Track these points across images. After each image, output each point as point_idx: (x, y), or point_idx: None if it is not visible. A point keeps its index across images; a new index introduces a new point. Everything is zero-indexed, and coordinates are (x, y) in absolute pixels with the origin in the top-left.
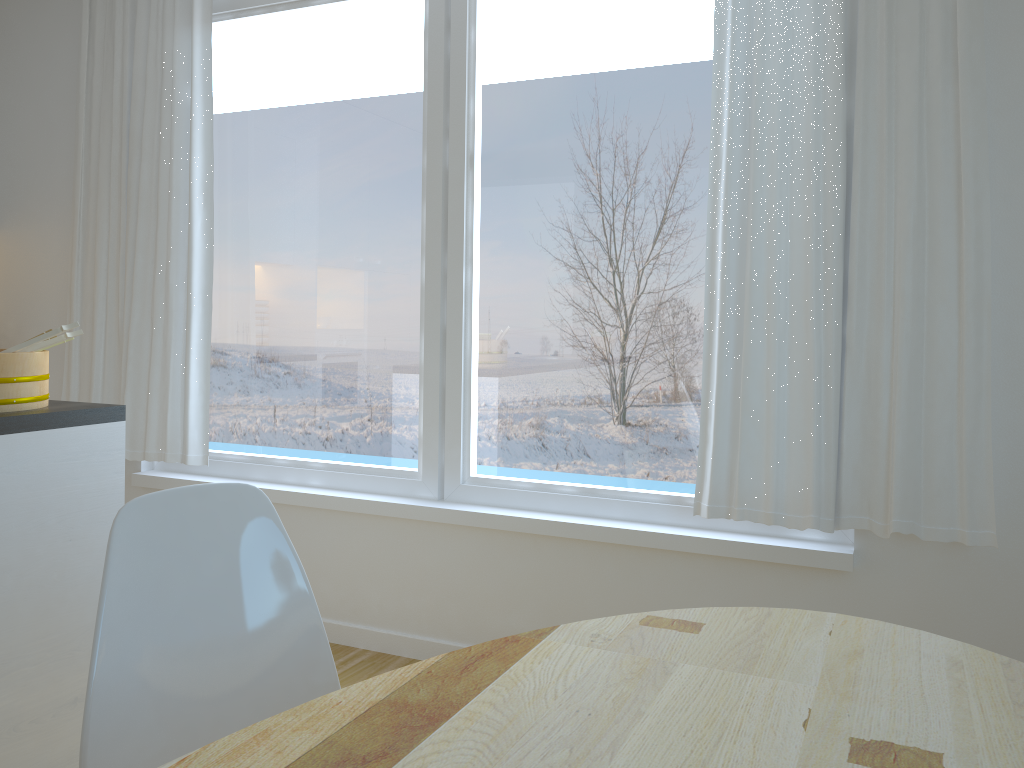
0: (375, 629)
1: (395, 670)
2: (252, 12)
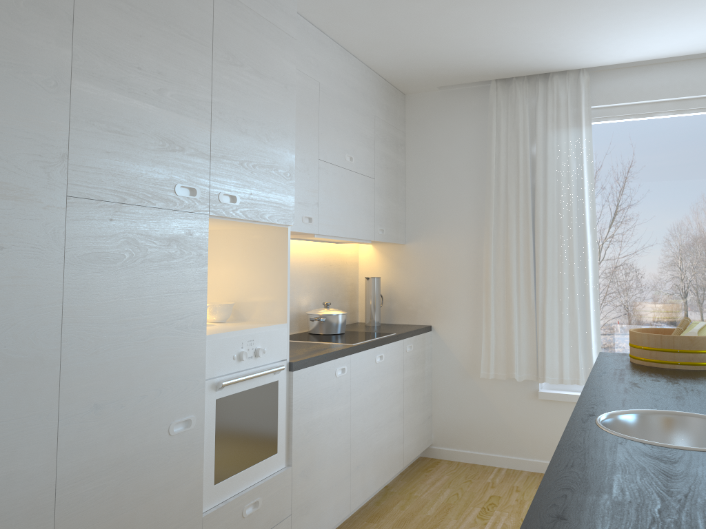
0: None
1: None
2: (609, 118)
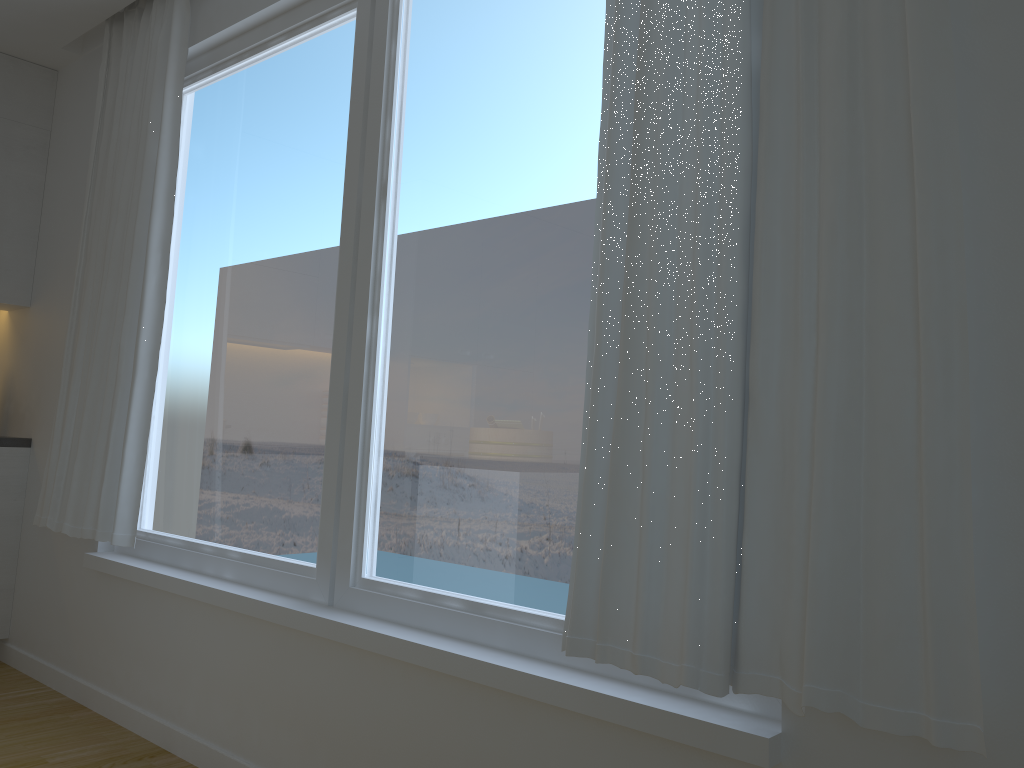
0: (252, 766)
1: None
2: (226, 64)
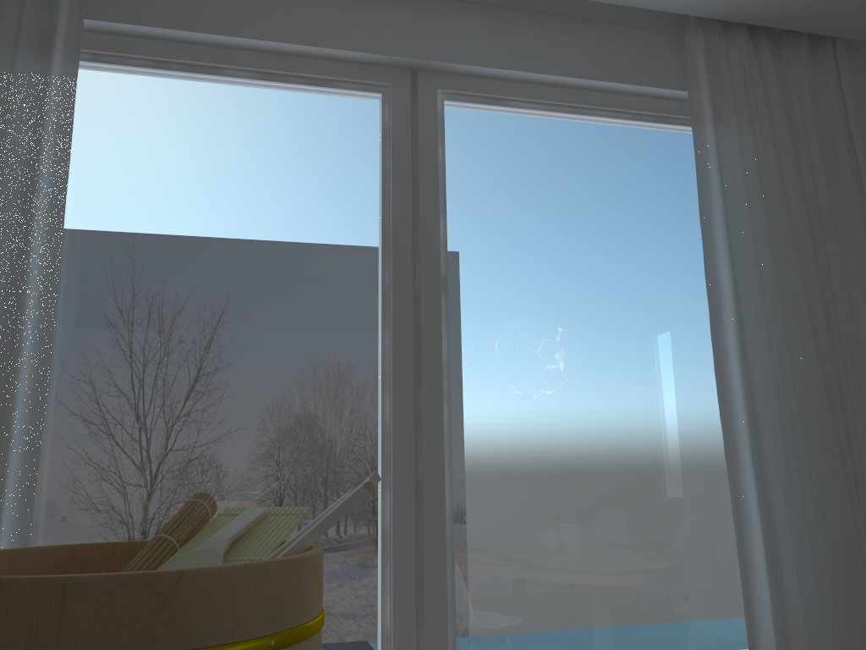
0: None
1: None
2: (127, 61)
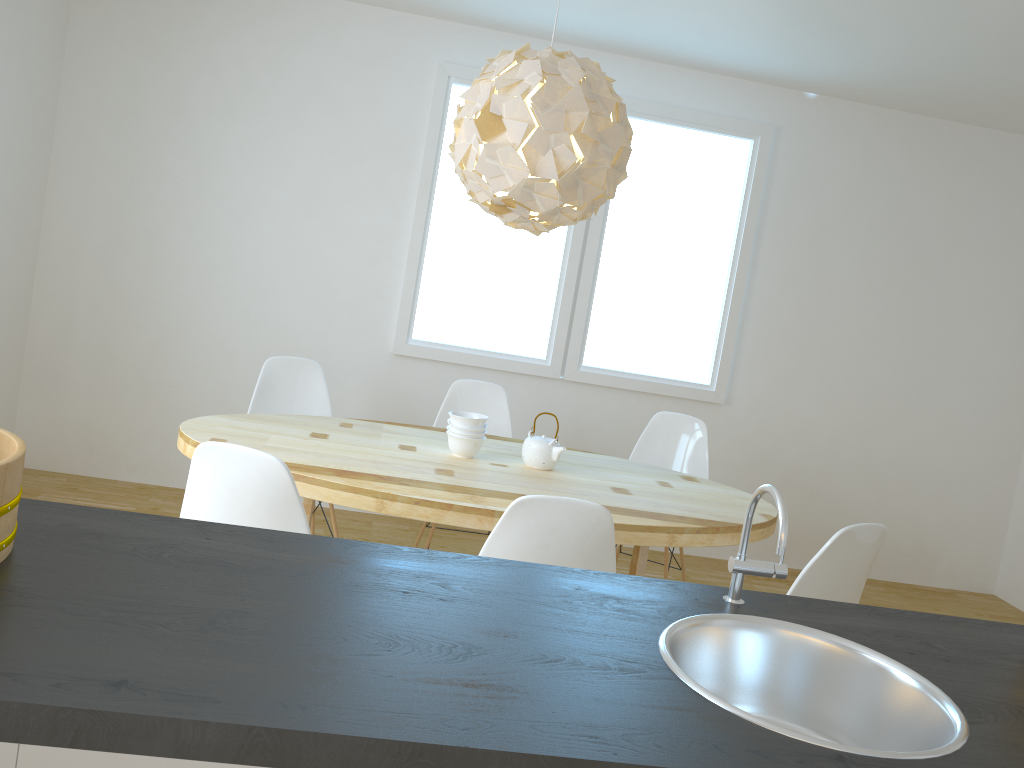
0: None
1: (309, 475)
2: None
